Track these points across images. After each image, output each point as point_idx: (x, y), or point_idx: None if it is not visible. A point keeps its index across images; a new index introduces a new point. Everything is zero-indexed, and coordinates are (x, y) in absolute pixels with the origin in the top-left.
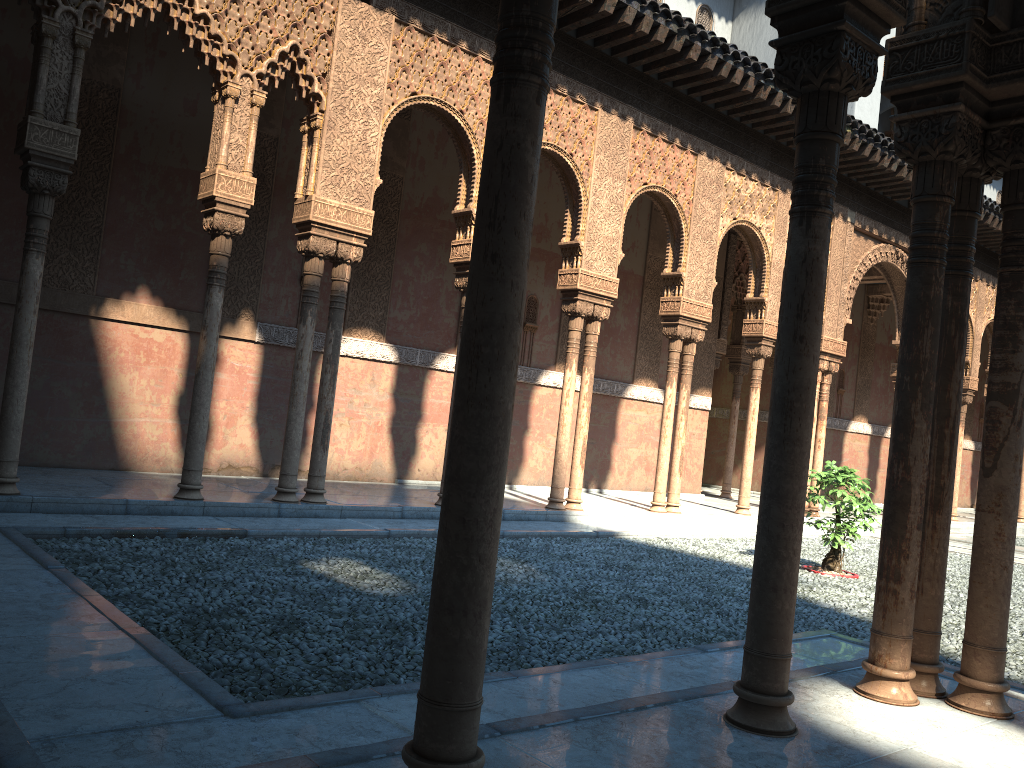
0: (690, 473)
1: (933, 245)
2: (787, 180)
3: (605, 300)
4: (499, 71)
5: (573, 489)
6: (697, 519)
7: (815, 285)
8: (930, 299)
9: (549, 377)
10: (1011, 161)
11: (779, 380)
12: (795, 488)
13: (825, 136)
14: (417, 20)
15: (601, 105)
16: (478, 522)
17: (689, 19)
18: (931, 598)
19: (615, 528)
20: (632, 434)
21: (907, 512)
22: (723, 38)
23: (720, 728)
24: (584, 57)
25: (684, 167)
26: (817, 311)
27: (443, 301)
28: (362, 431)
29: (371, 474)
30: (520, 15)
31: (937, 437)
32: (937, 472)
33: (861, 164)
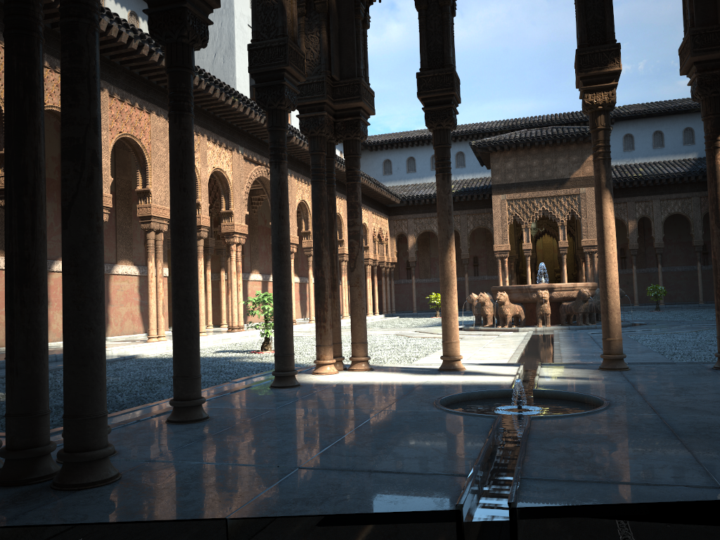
0: None
1: (321, 173)
2: (204, 129)
3: (104, 209)
4: (174, 110)
5: None
6: None
7: (285, 193)
8: (322, 197)
9: (59, 265)
10: (346, 136)
11: (275, 236)
12: (288, 282)
13: (281, 129)
14: None
15: None
16: (193, 300)
17: (140, 29)
18: (337, 328)
19: (132, 354)
20: (121, 298)
21: (325, 291)
22: None
23: (271, 390)
24: None
25: (143, 121)
26: (287, 205)
27: None
28: None
29: None
30: (181, 87)
31: (331, 258)
32: (332, 273)
33: (244, 119)
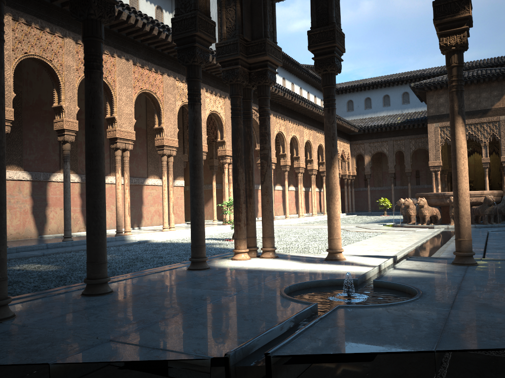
0: (179, 215)
1: (237, 111)
2: (203, 83)
3: (130, 141)
4: (86, 68)
5: (126, 226)
6: (183, 231)
7: (198, 127)
8: (238, 129)
9: (108, 179)
10: (258, 82)
11: (191, 158)
12: (200, 192)
13: (195, 79)
14: (23, 18)
15: (117, 55)
16: (99, 206)
17: (151, 17)
18: (252, 226)
19: (147, 239)
20: (150, 201)
21: (240, 198)
22: (167, 25)
23: (186, 271)
24: (106, 33)
25: (158, 80)
26: (200, 135)
27: (51, 148)
28: (17, 215)
29: (25, 235)
30: (91, 51)
31: (247, 174)
32: (249, 185)
33: None
